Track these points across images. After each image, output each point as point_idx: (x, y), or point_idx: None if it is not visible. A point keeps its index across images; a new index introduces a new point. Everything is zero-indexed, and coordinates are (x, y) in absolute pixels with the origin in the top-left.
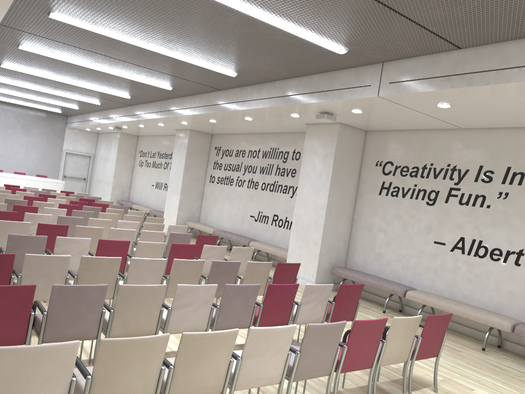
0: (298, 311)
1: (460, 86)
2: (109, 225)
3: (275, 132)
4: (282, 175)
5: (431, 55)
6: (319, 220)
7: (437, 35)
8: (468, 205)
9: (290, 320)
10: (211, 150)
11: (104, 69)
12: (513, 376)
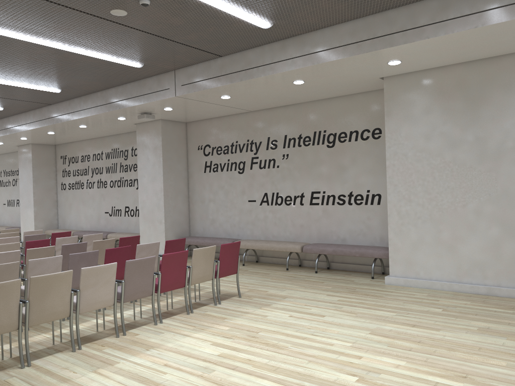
0: None
1: (226, 83)
2: None
3: (113, 134)
4: (126, 171)
5: (205, 62)
6: (160, 202)
7: (201, 49)
8: (265, 168)
9: None
10: (57, 160)
11: None
12: (300, 279)
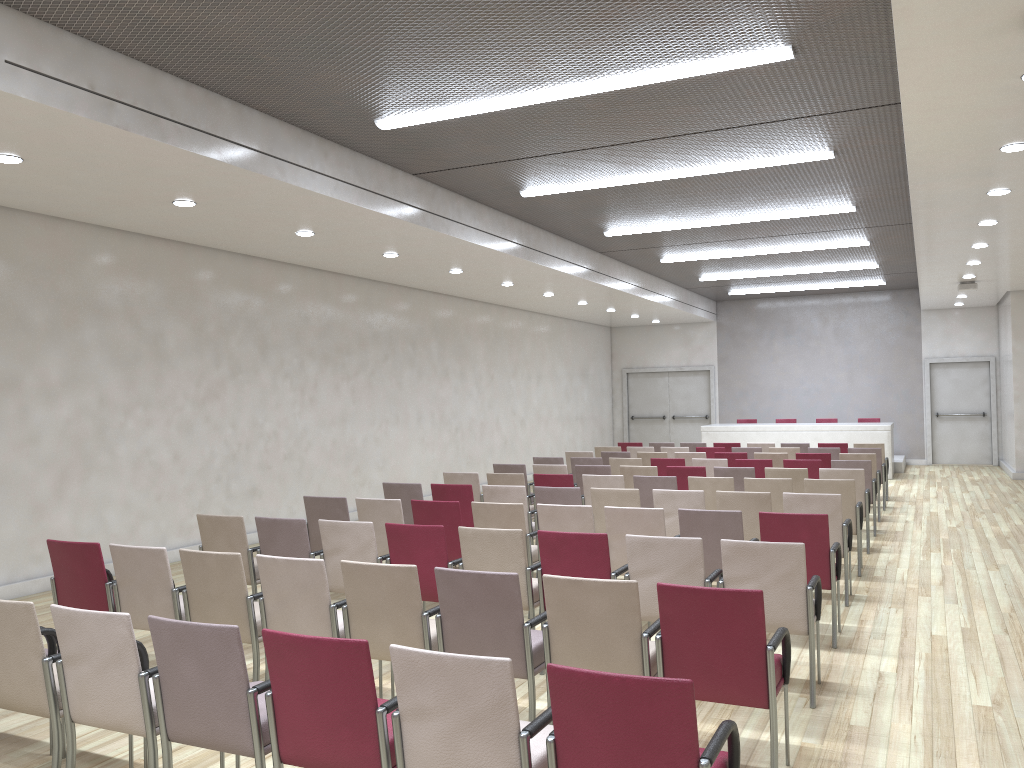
0: (396, 741)
1: None
2: (636, 501)
3: None
4: None
5: None
6: None
7: None
8: None
9: (385, 767)
10: None
11: (665, 172)
12: None
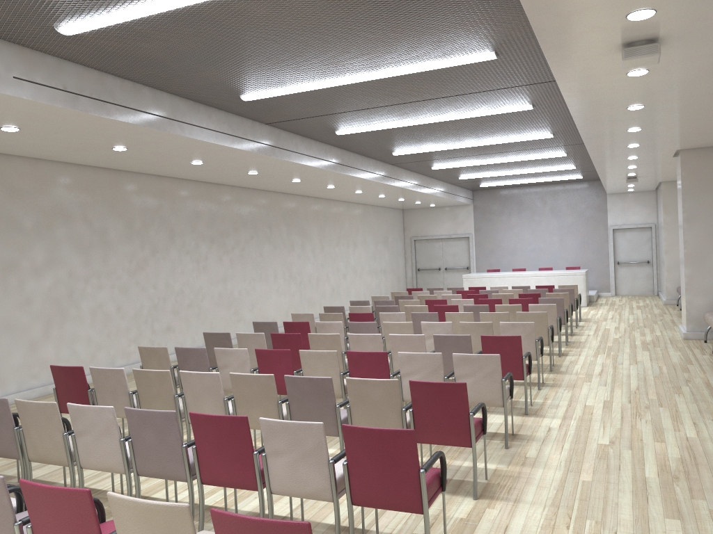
0: (264, 468)
1: None
2: (411, 329)
3: None
4: None
5: None
6: None
7: None
8: None
9: (258, 483)
10: None
11: (427, 119)
12: None
